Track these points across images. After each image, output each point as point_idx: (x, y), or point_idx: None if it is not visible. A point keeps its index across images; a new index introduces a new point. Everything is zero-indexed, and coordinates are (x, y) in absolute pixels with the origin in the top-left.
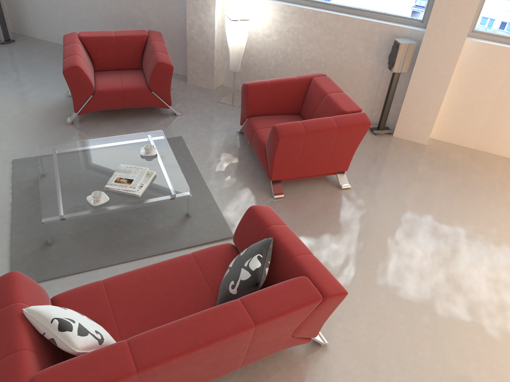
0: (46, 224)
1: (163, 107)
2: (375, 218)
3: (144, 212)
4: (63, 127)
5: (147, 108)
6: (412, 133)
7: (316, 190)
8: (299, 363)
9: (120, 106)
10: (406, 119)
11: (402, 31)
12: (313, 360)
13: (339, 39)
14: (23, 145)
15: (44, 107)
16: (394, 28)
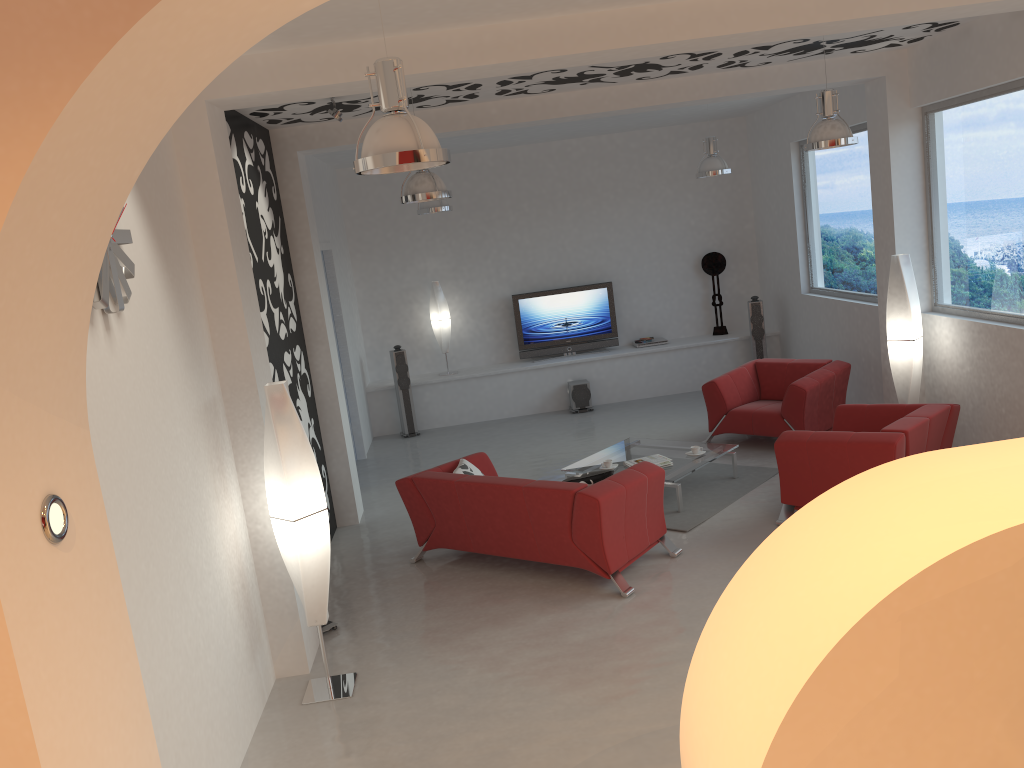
0: (566, 474)
1: None
2: None
3: None
4: None
5: None
6: None
7: None
8: (591, 595)
9: (748, 431)
10: None
11: None
12: (602, 598)
13: None
14: None
15: (705, 431)
16: None
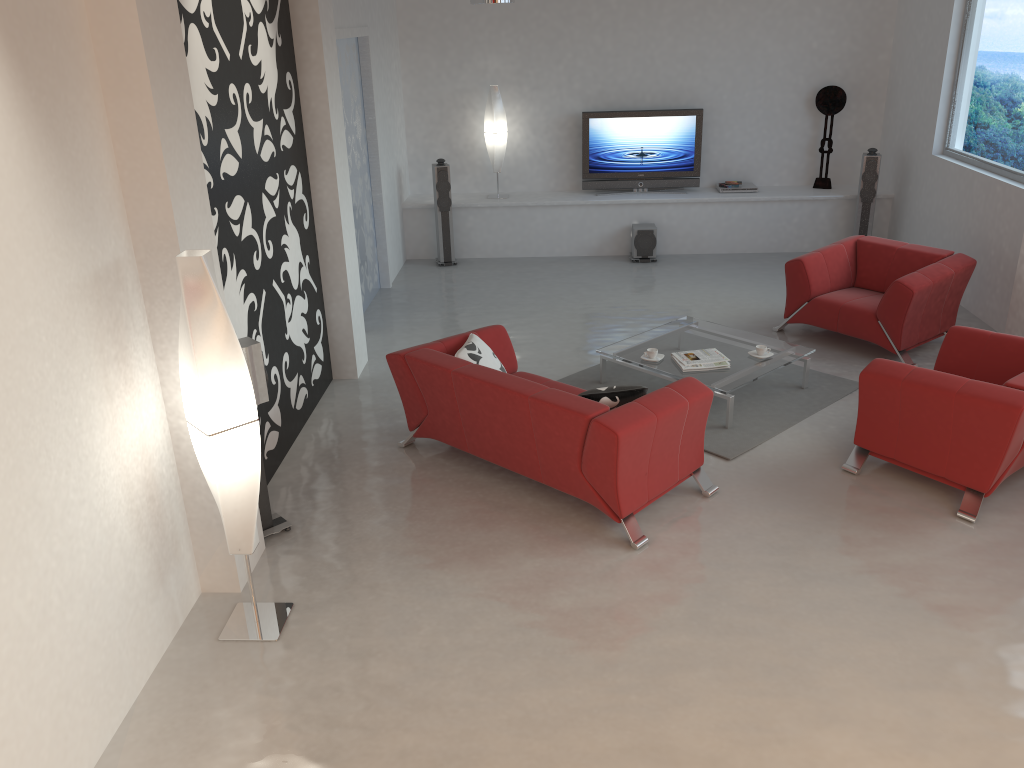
0: (602, 357)
1: (886, 349)
2: (931, 557)
3: None
4: (764, 331)
5: (884, 351)
6: None
7: (915, 496)
8: (595, 537)
9: (831, 327)
10: None
11: None
12: (607, 544)
13: None
14: None
15: (780, 313)
16: None
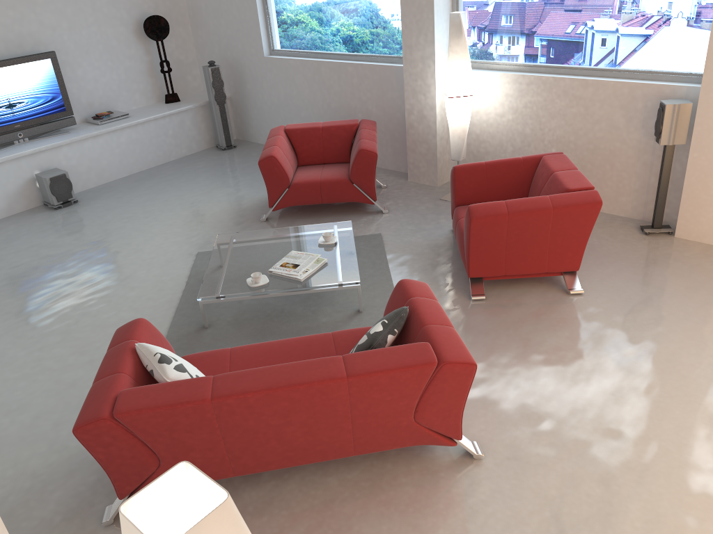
0: (202, 302)
1: (366, 203)
2: (608, 330)
3: (312, 305)
4: (256, 224)
5: (352, 206)
6: (703, 230)
7: (532, 294)
8: (438, 472)
9: (317, 201)
10: (690, 211)
11: (674, 91)
12: (457, 472)
13: (590, 110)
14: (211, 240)
15: (244, 206)
16: (663, 88)
